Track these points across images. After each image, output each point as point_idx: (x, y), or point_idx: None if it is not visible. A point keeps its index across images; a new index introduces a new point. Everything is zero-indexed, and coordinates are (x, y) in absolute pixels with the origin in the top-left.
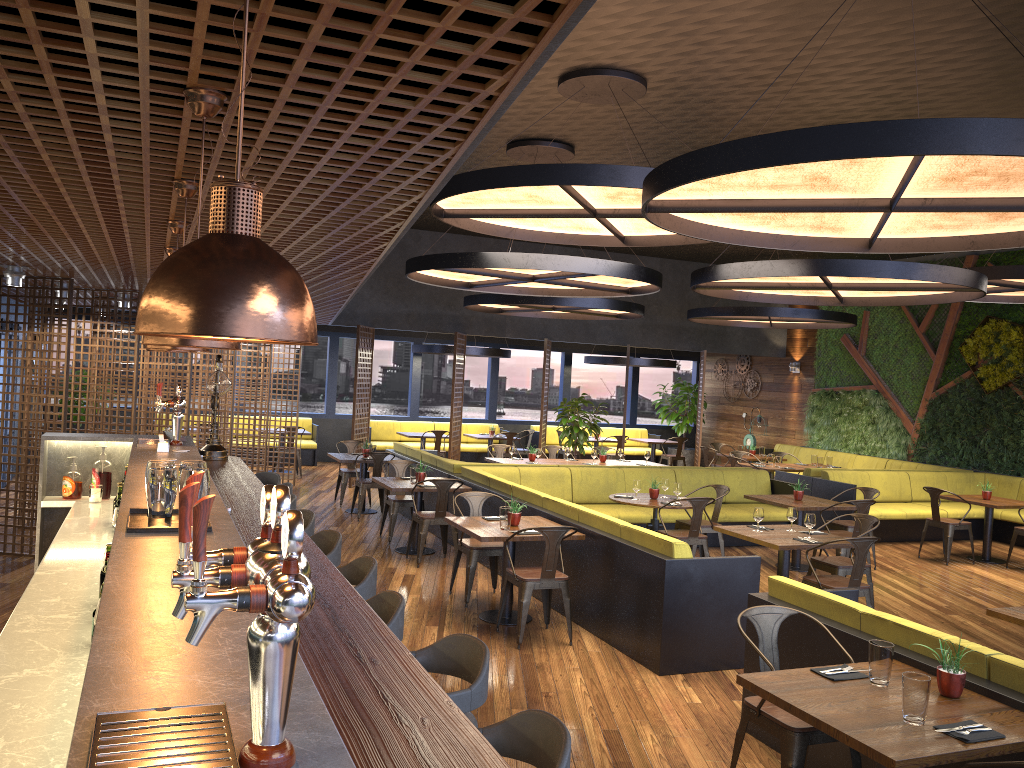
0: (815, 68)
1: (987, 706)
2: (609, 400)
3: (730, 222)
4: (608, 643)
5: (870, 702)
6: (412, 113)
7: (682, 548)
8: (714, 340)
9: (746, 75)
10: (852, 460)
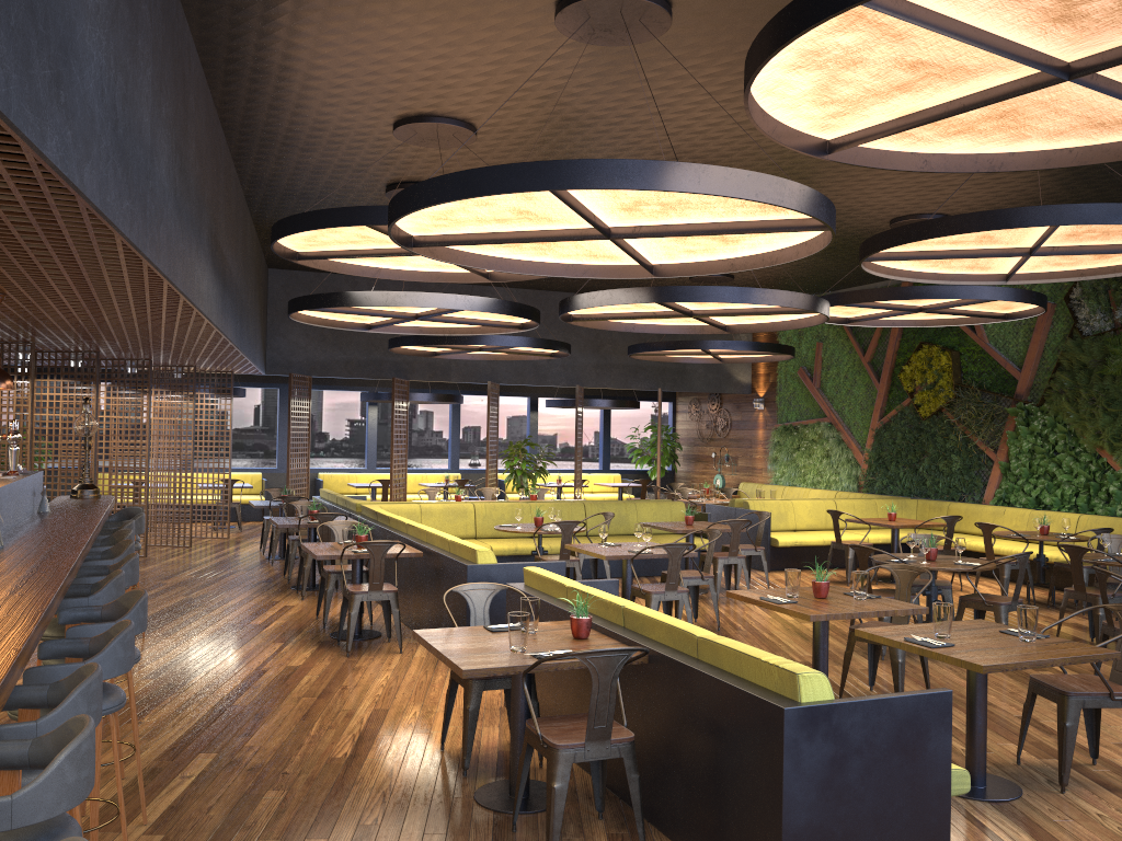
0: (616, 110)
1: (602, 643)
2: (587, 446)
3: (512, 254)
4: None
5: (502, 642)
6: (6, 177)
7: (486, 554)
8: (674, 378)
9: (559, 118)
10: (806, 494)
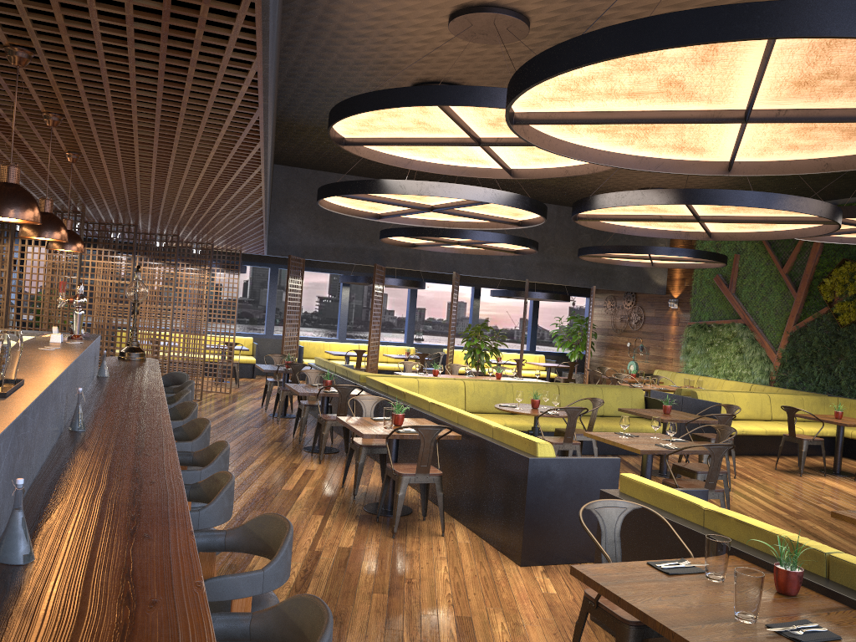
0: (684, 7)
1: (824, 605)
2: (513, 330)
3: (596, 141)
4: (478, 535)
5: (703, 597)
6: None
7: (545, 448)
8: (603, 278)
9: (620, 14)
10: (721, 384)
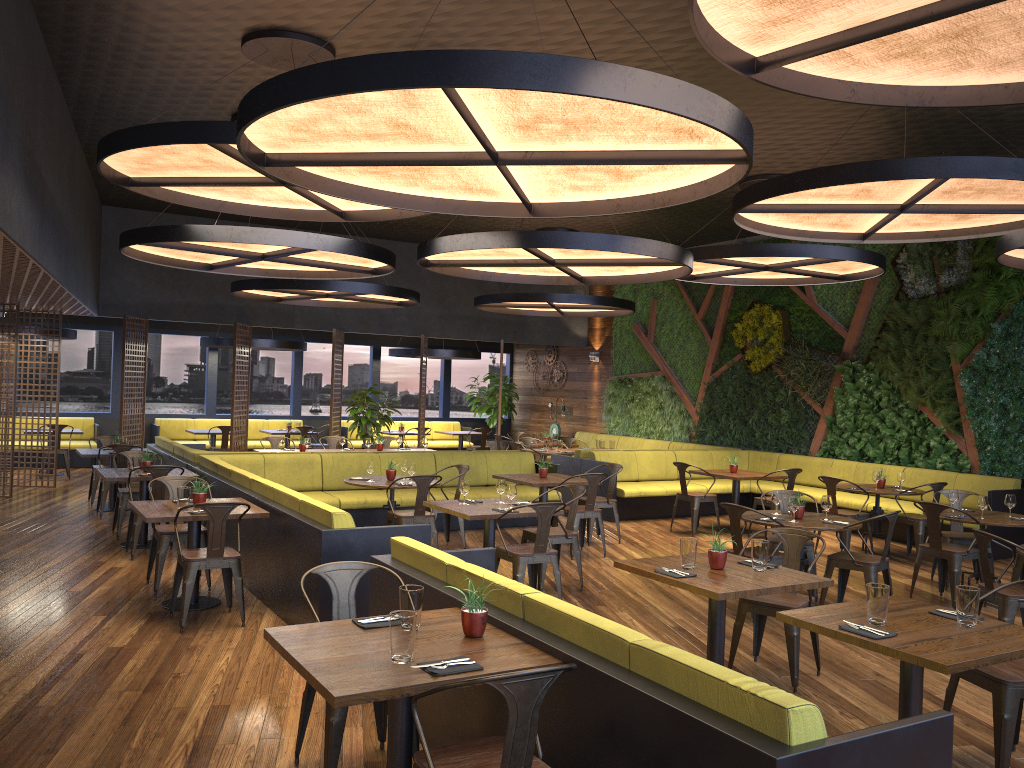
0: (490, 36)
1: (501, 643)
2: (427, 395)
3: (379, 183)
4: (286, 622)
5: (379, 646)
6: None
7: (343, 518)
8: (515, 330)
9: (428, 42)
10: (641, 444)
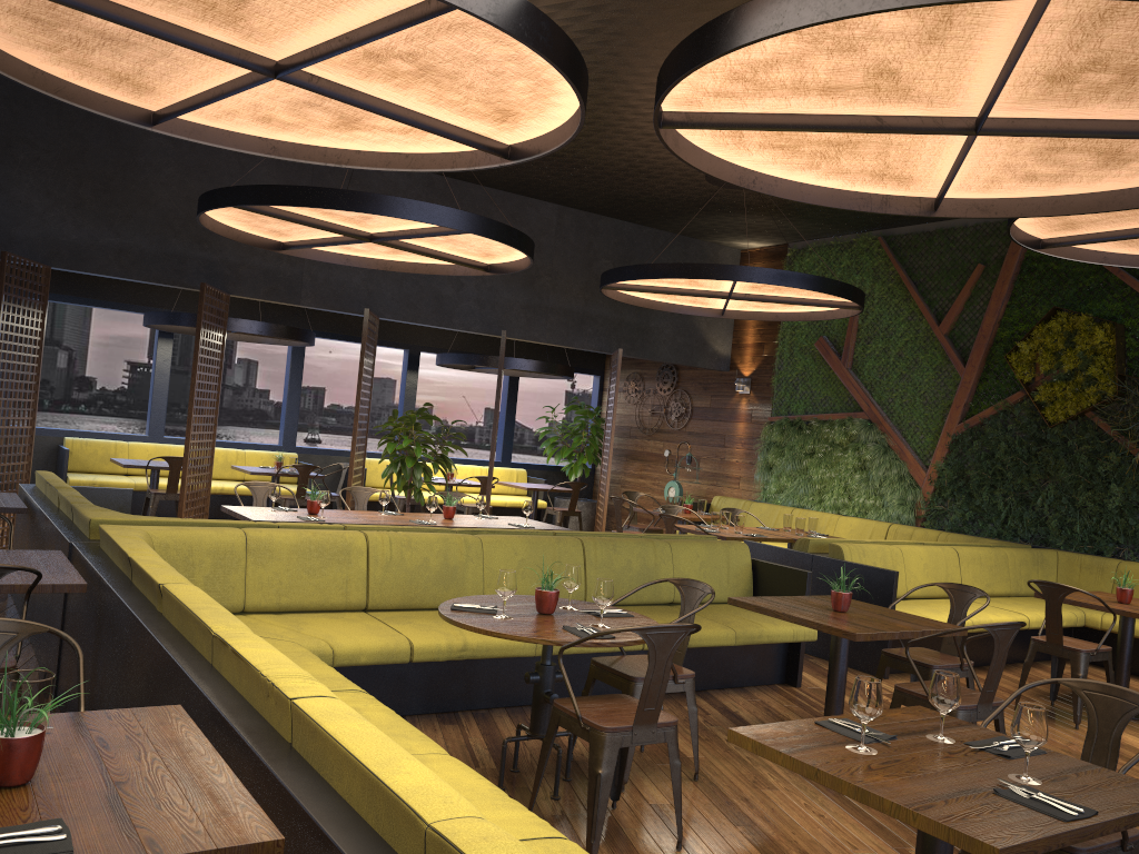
0: None
1: None
2: (474, 428)
3: None
4: None
5: None
6: None
7: None
8: (632, 338)
9: None
10: (833, 523)
